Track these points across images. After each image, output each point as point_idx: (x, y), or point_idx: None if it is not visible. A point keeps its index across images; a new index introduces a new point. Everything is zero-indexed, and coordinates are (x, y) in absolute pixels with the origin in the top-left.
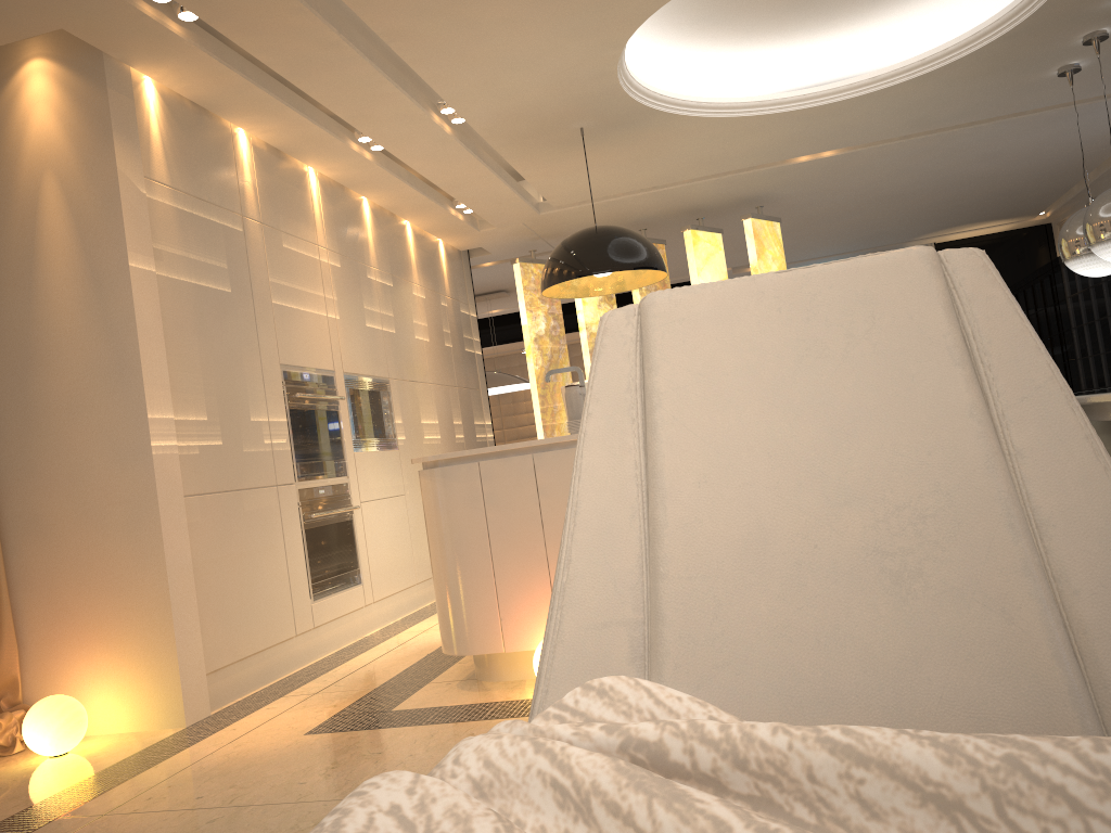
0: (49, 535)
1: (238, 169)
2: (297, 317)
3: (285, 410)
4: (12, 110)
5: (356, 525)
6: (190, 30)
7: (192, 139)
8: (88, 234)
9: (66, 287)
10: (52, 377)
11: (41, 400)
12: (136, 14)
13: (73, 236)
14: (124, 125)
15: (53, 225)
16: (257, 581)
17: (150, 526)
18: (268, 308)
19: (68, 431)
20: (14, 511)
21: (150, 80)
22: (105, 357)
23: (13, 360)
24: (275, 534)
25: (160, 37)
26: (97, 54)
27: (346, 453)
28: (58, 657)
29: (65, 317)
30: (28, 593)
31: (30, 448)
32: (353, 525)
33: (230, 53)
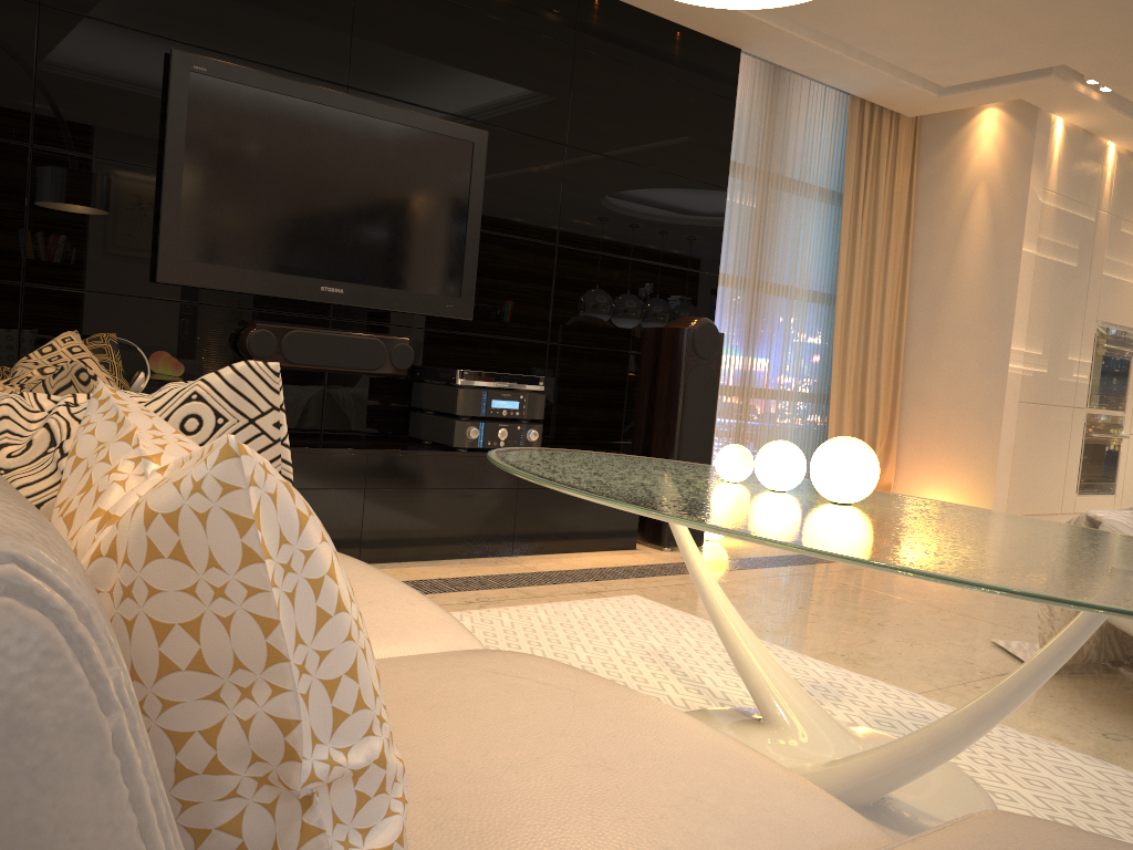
0: (928, 406)
1: (1102, 174)
2: (1117, 285)
3: (1092, 355)
4: (967, 139)
5: (1121, 450)
6: (1103, 95)
7: (1077, 156)
8: (998, 226)
9: (976, 257)
10: (953, 312)
11: (943, 324)
12: (1072, 92)
13: (988, 226)
14: (1039, 155)
15: (977, 216)
16: (1045, 469)
17: (994, 415)
18: (1098, 278)
19: (956, 346)
20: (910, 387)
21: (1060, 119)
22: (991, 305)
23: (931, 297)
24: (1063, 440)
25: (1081, 101)
26: (1033, 109)
27: (1127, 394)
28: (917, 479)
29: (971, 276)
30: (907, 437)
31: (929, 352)
32: (1118, 449)
33: (1126, 103)
